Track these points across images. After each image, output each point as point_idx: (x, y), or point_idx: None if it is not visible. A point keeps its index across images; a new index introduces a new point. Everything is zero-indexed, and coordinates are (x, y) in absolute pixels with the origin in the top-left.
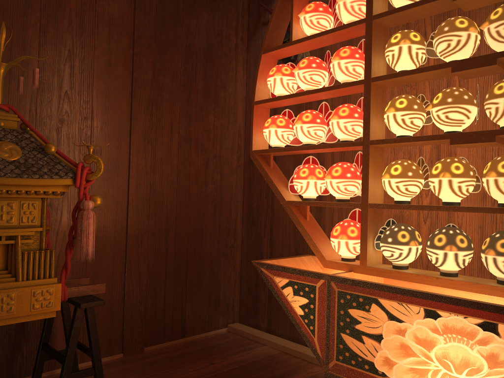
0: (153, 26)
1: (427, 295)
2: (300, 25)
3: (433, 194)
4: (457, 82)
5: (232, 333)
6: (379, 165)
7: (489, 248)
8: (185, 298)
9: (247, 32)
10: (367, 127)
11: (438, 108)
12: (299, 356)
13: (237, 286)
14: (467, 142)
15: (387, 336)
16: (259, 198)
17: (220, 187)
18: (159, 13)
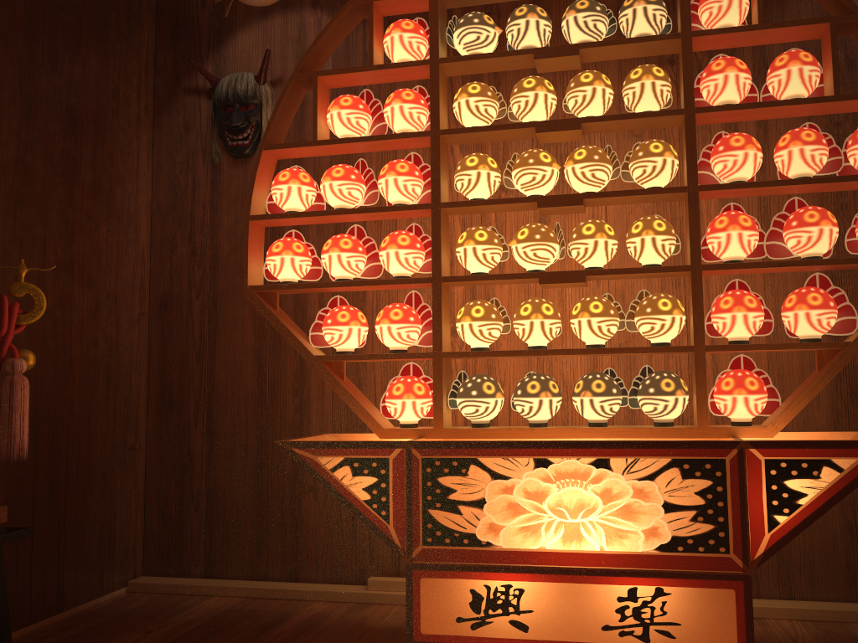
0: (19, 69)
1: (537, 443)
2: (330, 121)
3: (469, 346)
4: (493, 213)
5: (141, 593)
6: (447, 307)
7: (586, 390)
8: (64, 541)
9: (154, 97)
10: (437, 261)
11: (526, 244)
12: (280, 596)
13: (140, 515)
14: (558, 282)
15: (491, 498)
16: (184, 364)
17: (116, 347)
18: (27, 47)
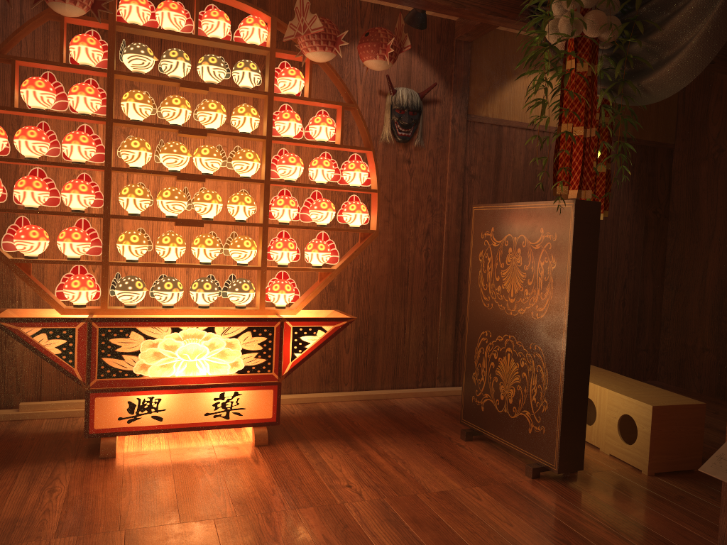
0: None
1: (174, 319)
2: (25, 95)
3: None
4: None
5: None
6: (110, 232)
7: (200, 288)
8: None
9: None
10: (108, 204)
11: (169, 201)
12: None
13: None
14: (187, 225)
15: (143, 350)
16: None
17: None
18: None
